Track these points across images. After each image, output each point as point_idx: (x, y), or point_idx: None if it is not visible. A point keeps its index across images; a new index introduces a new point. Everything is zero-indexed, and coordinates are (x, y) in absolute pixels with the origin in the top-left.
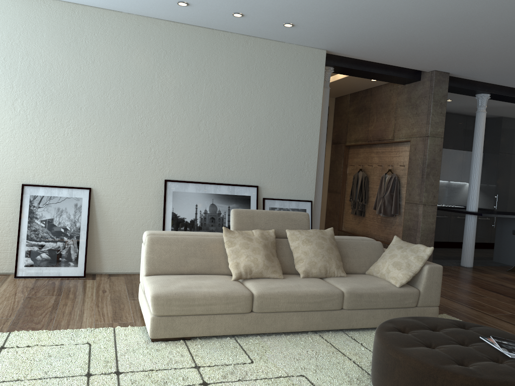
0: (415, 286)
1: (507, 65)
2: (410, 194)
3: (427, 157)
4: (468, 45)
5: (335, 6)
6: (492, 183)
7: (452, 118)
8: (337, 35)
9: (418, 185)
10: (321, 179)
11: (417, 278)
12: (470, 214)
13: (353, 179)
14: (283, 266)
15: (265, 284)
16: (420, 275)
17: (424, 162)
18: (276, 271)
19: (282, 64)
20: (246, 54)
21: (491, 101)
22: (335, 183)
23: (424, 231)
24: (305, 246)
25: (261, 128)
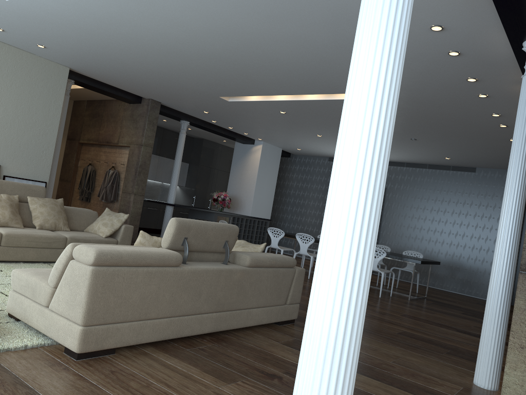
0: (115, 238)
1: (196, 106)
2: (126, 186)
3: (140, 160)
4: (170, 89)
5: (79, 46)
6: (193, 187)
7: (168, 134)
8: (79, 62)
9: (132, 179)
10: (56, 167)
11: (117, 233)
12: (169, 206)
13: (83, 171)
14: (23, 221)
15: (11, 229)
16: (119, 231)
17: (138, 163)
18: (19, 223)
19: (32, 71)
20: (0, 57)
21: (193, 126)
22: (67, 173)
23: (133, 214)
24: (41, 208)
25: (8, 119)
